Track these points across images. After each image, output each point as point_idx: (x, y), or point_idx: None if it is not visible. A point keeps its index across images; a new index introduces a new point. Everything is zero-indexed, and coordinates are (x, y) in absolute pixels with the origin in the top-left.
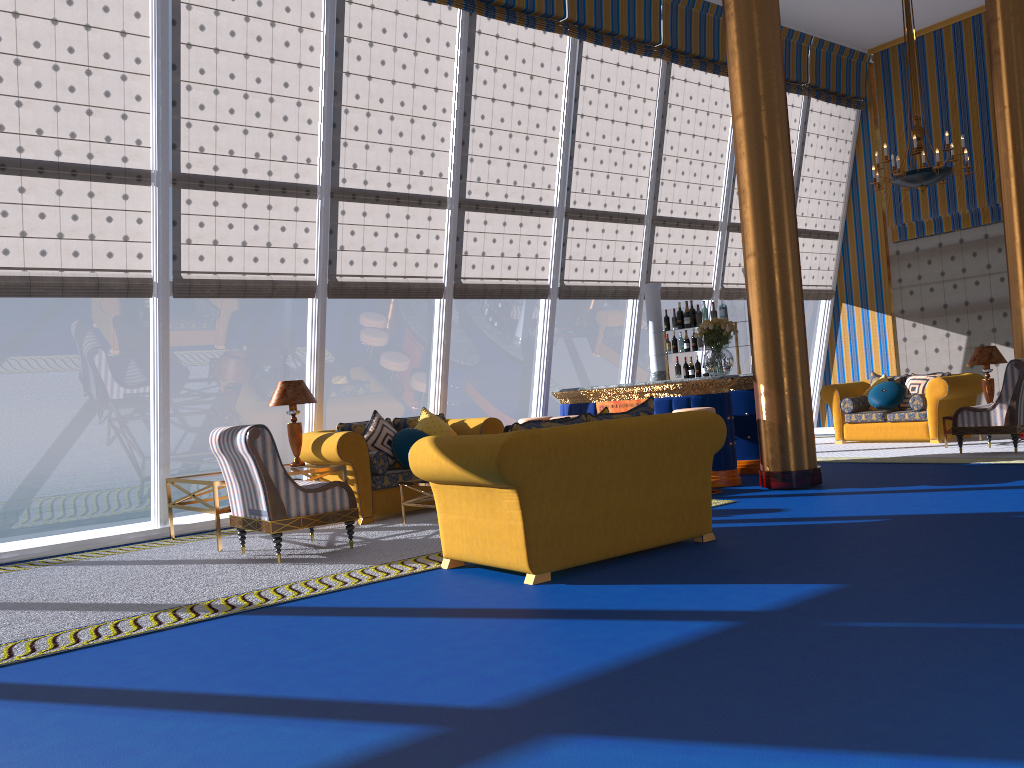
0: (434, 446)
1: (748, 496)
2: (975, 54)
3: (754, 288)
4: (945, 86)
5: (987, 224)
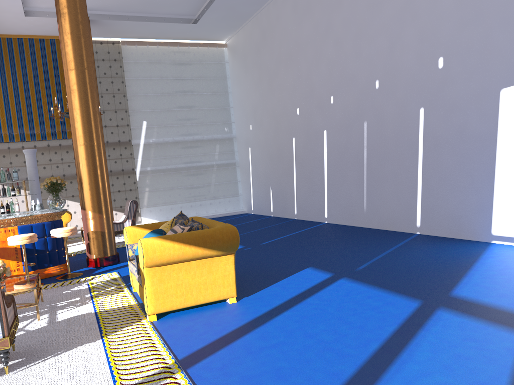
0: (171, 241)
1: (107, 270)
2: (42, 57)
3: (89, 161)
4: (26, 68)
5: (50, 140)
